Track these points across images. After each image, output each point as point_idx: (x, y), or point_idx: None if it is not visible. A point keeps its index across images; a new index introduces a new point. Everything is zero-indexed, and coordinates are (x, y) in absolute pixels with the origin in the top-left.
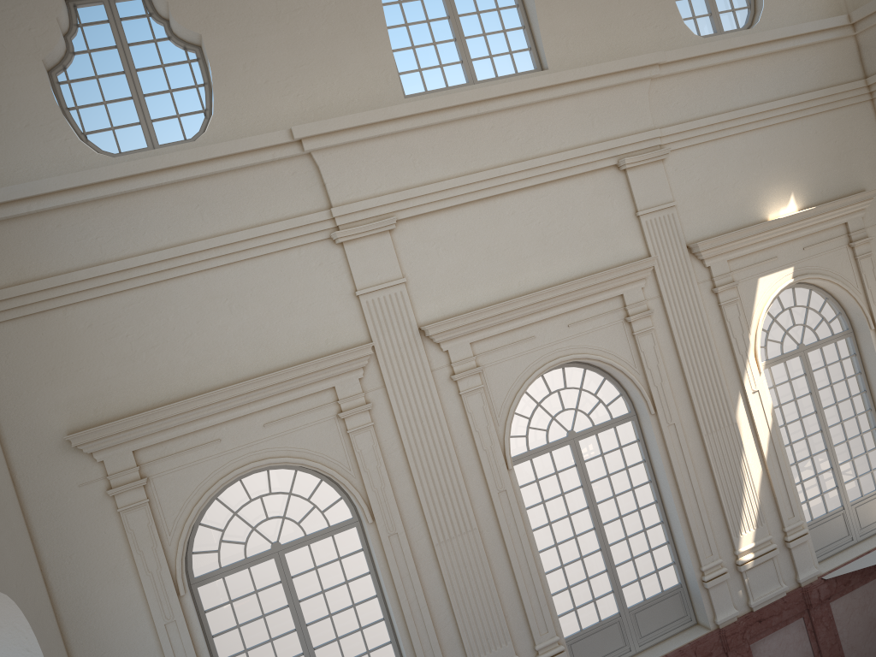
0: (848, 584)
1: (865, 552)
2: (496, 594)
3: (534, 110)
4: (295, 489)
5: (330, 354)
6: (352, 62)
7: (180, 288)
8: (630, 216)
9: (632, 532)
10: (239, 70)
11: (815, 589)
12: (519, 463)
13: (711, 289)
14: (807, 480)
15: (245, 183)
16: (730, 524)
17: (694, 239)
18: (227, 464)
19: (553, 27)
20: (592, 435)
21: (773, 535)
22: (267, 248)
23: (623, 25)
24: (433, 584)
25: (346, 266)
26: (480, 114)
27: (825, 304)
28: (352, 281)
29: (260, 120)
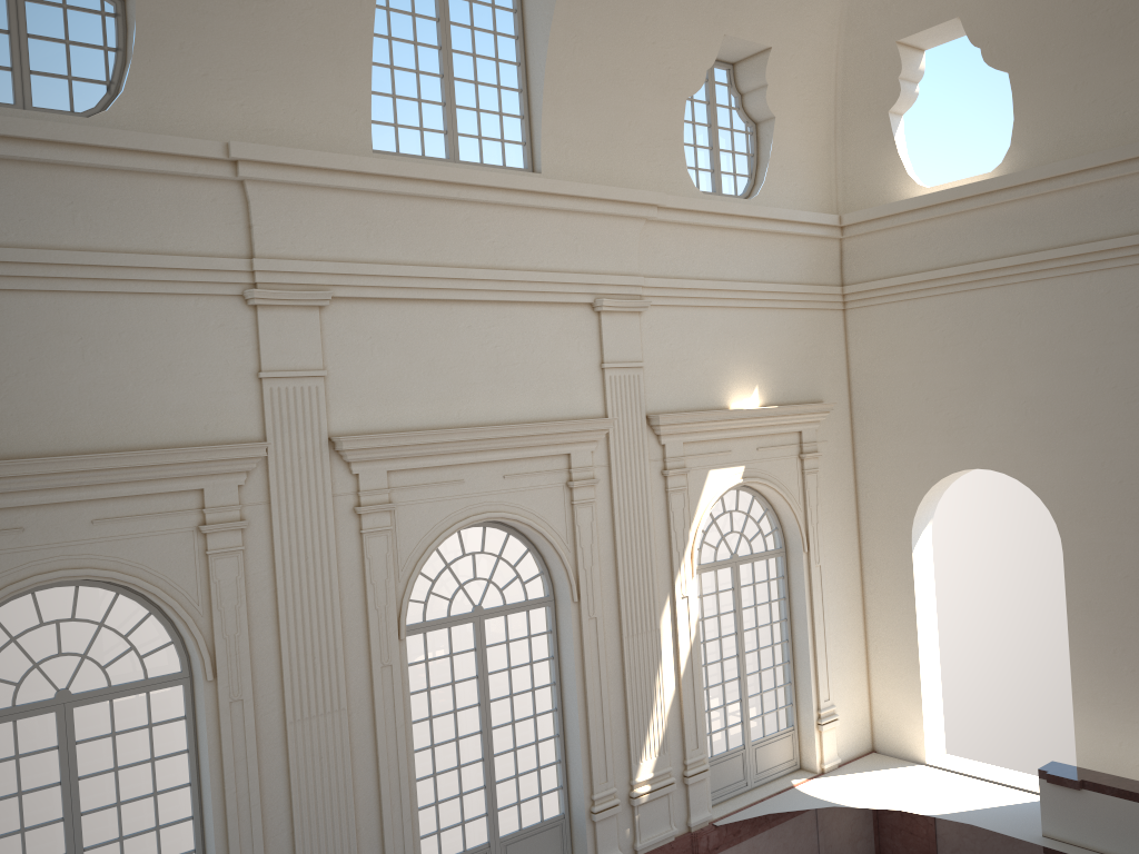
0: (737, 834)
1: (759, 799)
2: (352, 799)
3: (518, 214)
4: (107, 620)
5: (207, 445)
6: (319, 88)
7: (17, 307)
8: (595, 366)
9: (521, 744)
10: (173, 48)
11: (705, 836)
12: (411, 635)
13: (661, 471)
14: (714, 709)
15: (146, 193)
16: (632, 748)
17: (654, 410)
18: (26, 566)
19: (557, 129)
20: (501, 615)
21: (673, 768)
22: (155, 286)
23: (628, 151)
24: (274, 776)
25: (254, 337)
26: (459, 199)
27: (764, 515)
28: (257, 357)
29: (185, 119)
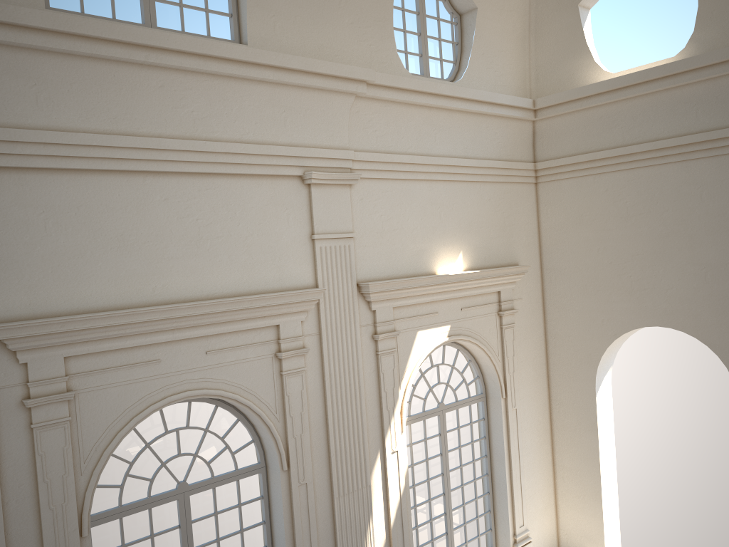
0: None
1: None
2: None
3: (220, 84)
4: None
5: None
6: None
7: None
8: (305, 238)
9: None
10: None
11: None
12: (103, 523)
13: (372, 335)
14: (423, 546)
15: None
16: None
17: (365, 278)
18: None
19: (263, 1)
20: (208, 488)
21: None
22: None
23: (338, 29)
24: None
25: None
26: (149, 64)
27: (468, 365)
28: None
29: None
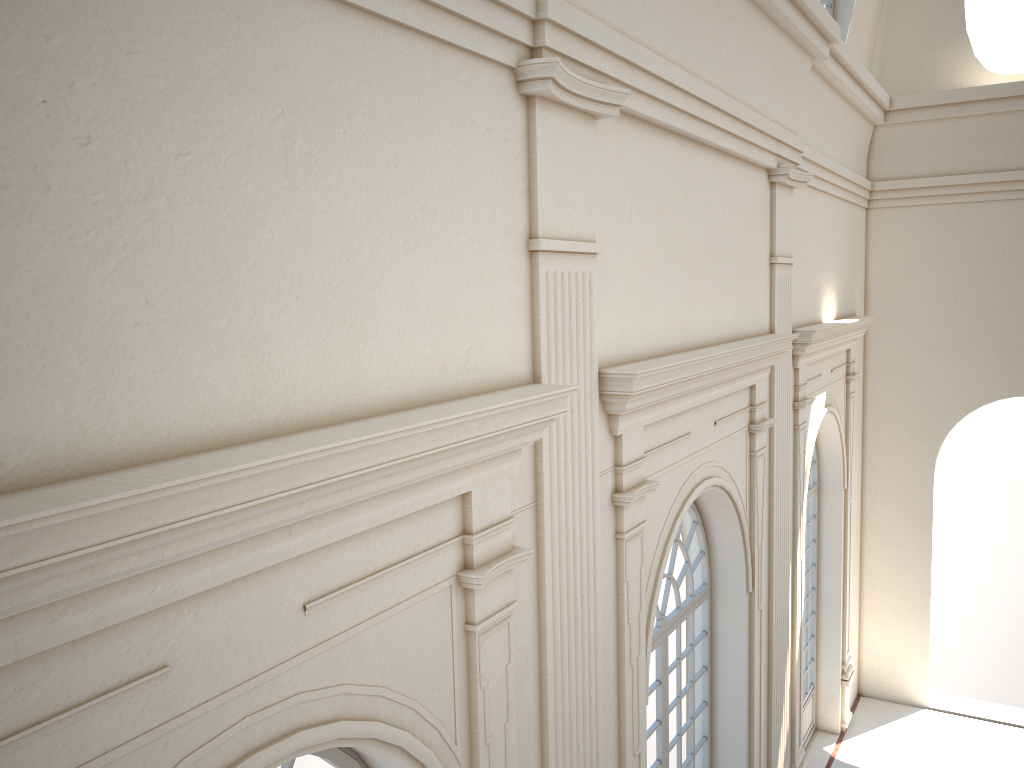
0: None
1: None
2: None
3: (750, 17)
4: None
5: (468, 395)
6: None
7: None
8: (767, 261)
9: None
10: None
11: None
12: None
13: (793, 402)
14: None
15: None
16: None
17: (792, 323)
18: None
19: None
20: (679, 624)
21: None
22: (408, 7)
23: None
24: None
25: (524, 163)
26: None
27: None
28: (527, 207)
29: None
